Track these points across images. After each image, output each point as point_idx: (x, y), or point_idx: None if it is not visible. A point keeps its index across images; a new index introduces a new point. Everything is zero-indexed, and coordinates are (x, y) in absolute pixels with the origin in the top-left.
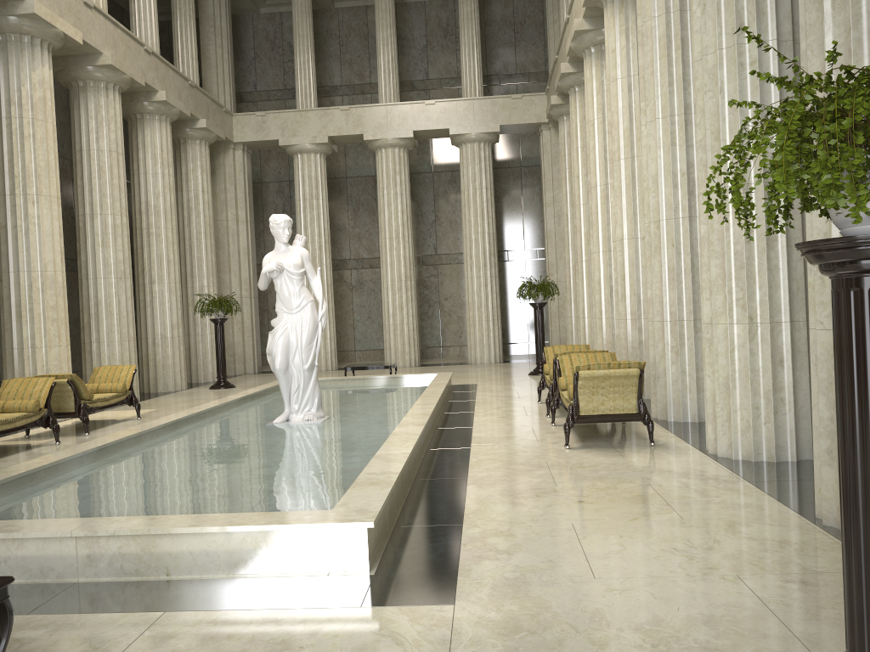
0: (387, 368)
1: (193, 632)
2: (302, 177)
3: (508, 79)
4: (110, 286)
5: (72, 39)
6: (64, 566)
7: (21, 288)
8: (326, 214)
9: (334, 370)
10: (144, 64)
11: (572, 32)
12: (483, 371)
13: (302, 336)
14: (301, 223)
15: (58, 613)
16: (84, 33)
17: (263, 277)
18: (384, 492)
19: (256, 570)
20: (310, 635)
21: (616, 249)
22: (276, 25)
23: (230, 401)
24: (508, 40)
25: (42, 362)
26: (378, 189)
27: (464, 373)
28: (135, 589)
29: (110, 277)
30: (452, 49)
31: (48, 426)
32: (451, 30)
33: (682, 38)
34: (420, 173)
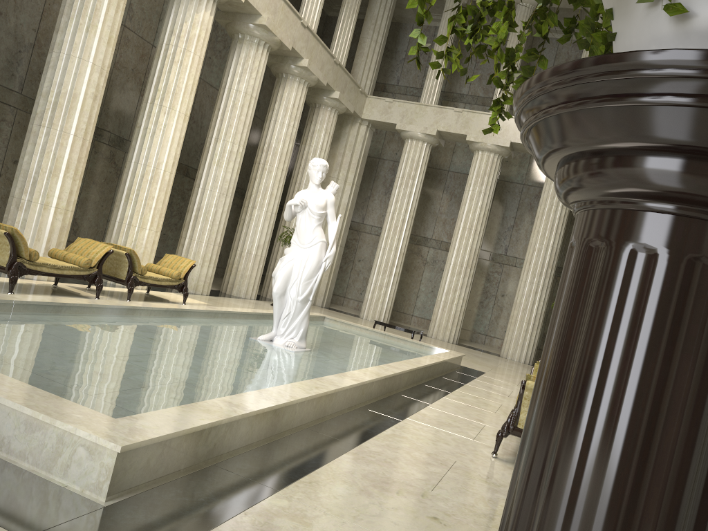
0: (411, 332)
1: None
2: (406, 159)
3: None
4: (212, 198)
5: None
6: None
7: (135, 176)
8: (417, 194)
9: None
10: (297, 34)
11: None
12: (505, 365)
13: (304, 270)
14: (394, 196)
15: None
16: None
17: (287, 208)
18: (197, 423)
19: (8, 452)
20: None
21: None
22: (429, 36)
23: (249, 313)
24: None
25: (132, 238)
26: (466, 184)
27: (485, 361)
28: None
29: (215, 191)
30: None
31: (94, 283)
32: None
33: None
34: (512, 183)
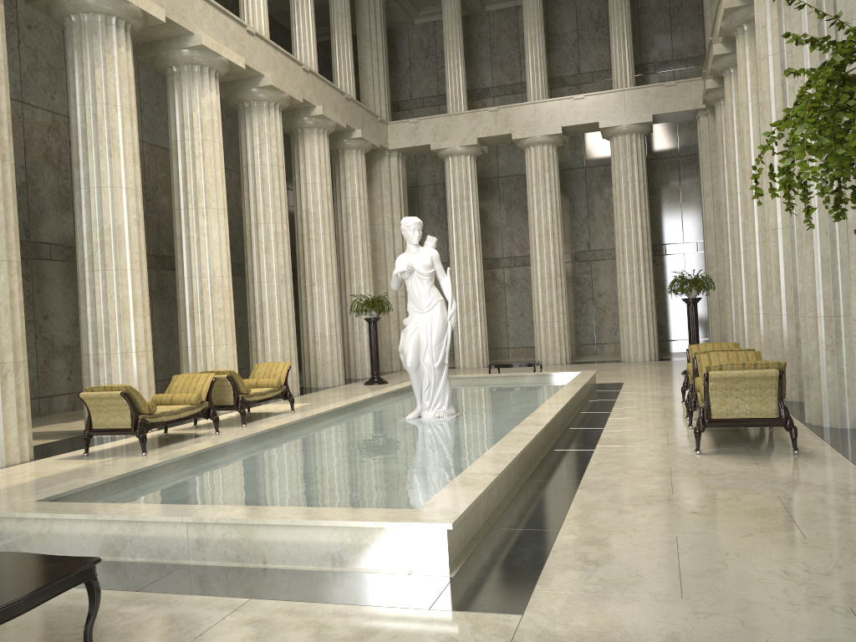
0: (531, 365)
1: (267, 621)
2: (453, 179)
3: (664, 66)
4: (272, 289)
5: (236, 65)
6: (177, 549)
7: (194, 292)
8: (476, 214)
9: (485, 367)
10: (303, 82)
11: (722, 11)
12: (635, 369)
13: (432, 335)
14: (452, 224)
15: (162, 592)
16: (247, 58)
17: (395, 278)
18: (475, 494)
19: (342, 565)
20: (371, 634)
21: (769, 239)
22: (430, 33)
23: (372, 397)
24: (663, 26)
25: (212, 359)
26: (527, 187)
27: (613, 372)
28: (233, 575)
29: (273, 280)
30: (604, 41)
31: (209, 417)
32: (603, 22)
33: (835, 5)
34: (572, 169)
